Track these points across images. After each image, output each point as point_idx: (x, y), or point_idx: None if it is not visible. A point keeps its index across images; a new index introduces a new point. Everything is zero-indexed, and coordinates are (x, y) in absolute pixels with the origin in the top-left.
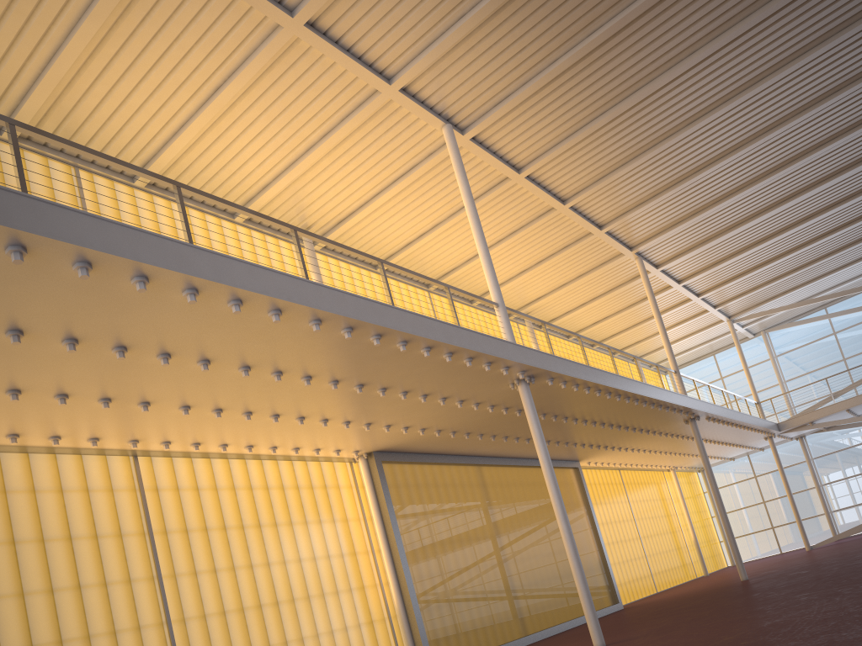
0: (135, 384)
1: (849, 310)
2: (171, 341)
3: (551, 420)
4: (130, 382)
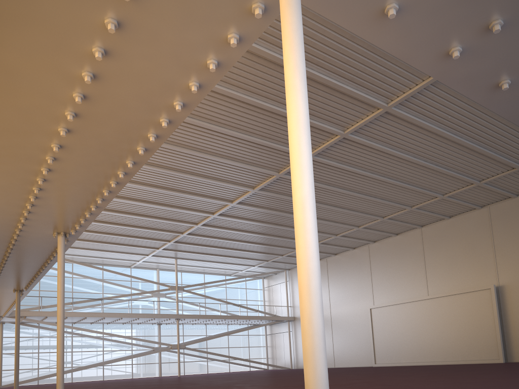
0: (12, 102)
1: (52, 268)
2: (96, 116)
3: (0, 257)
4: (17, 99)
